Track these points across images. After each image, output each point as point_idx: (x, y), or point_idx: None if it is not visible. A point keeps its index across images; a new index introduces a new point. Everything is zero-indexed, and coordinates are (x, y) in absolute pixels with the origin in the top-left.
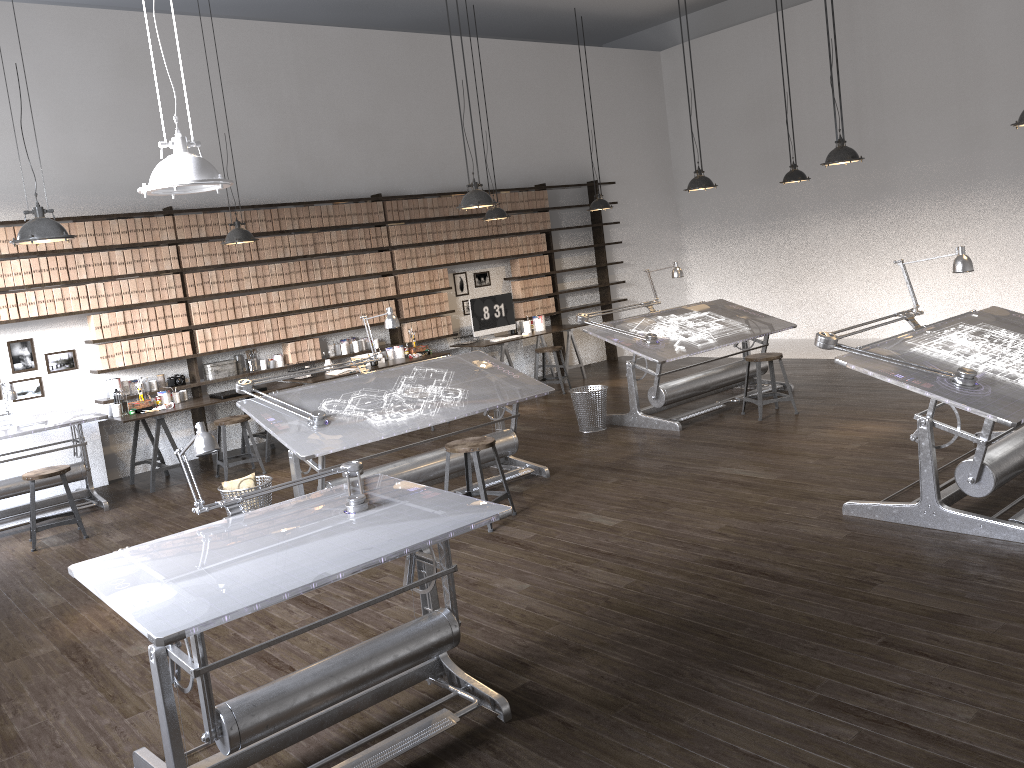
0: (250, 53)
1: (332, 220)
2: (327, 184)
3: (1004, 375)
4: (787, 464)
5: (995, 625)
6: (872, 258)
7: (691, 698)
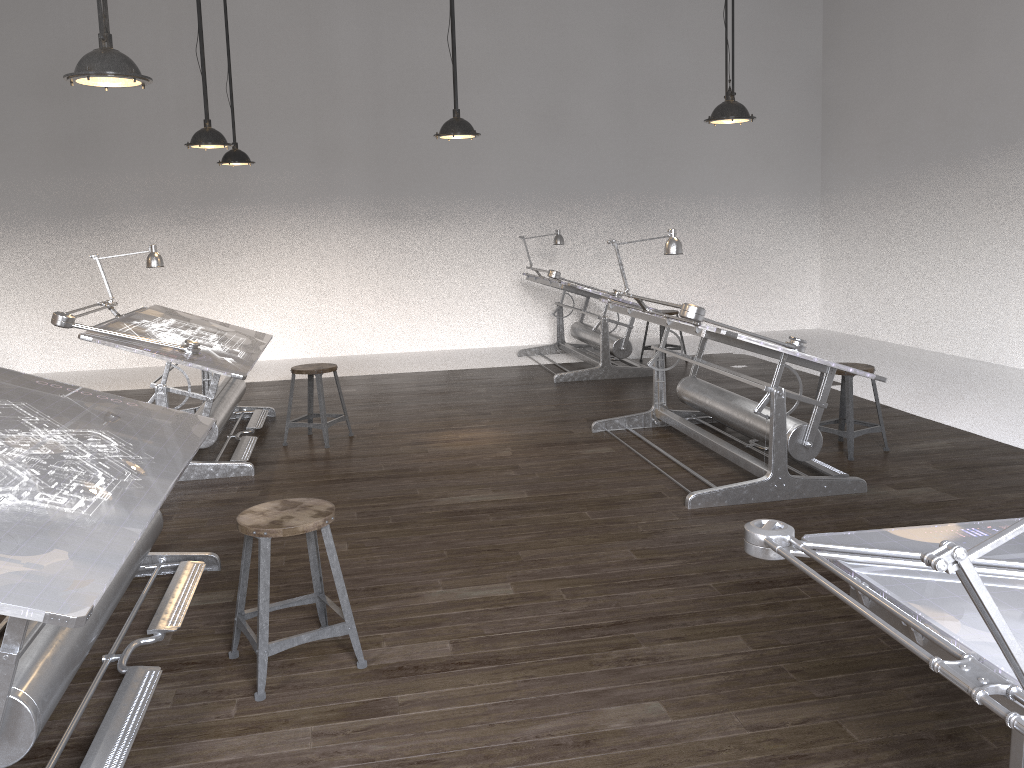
0: None
1: None
2: None
3: None
4: (496, 481)
5: None
6: (215, 272)
7: None
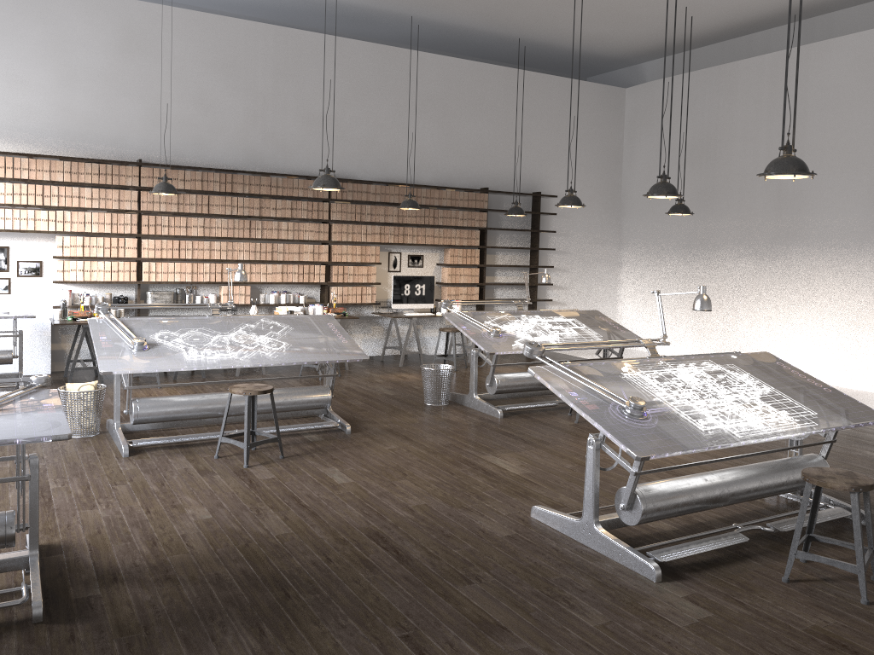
0: (235, 45)
1: (280, 190)
2: (285, 160)
3: (689, 413)
4: (546, 464)
5: (519, 646)
6: (775, 299)
7: (191, 642)
